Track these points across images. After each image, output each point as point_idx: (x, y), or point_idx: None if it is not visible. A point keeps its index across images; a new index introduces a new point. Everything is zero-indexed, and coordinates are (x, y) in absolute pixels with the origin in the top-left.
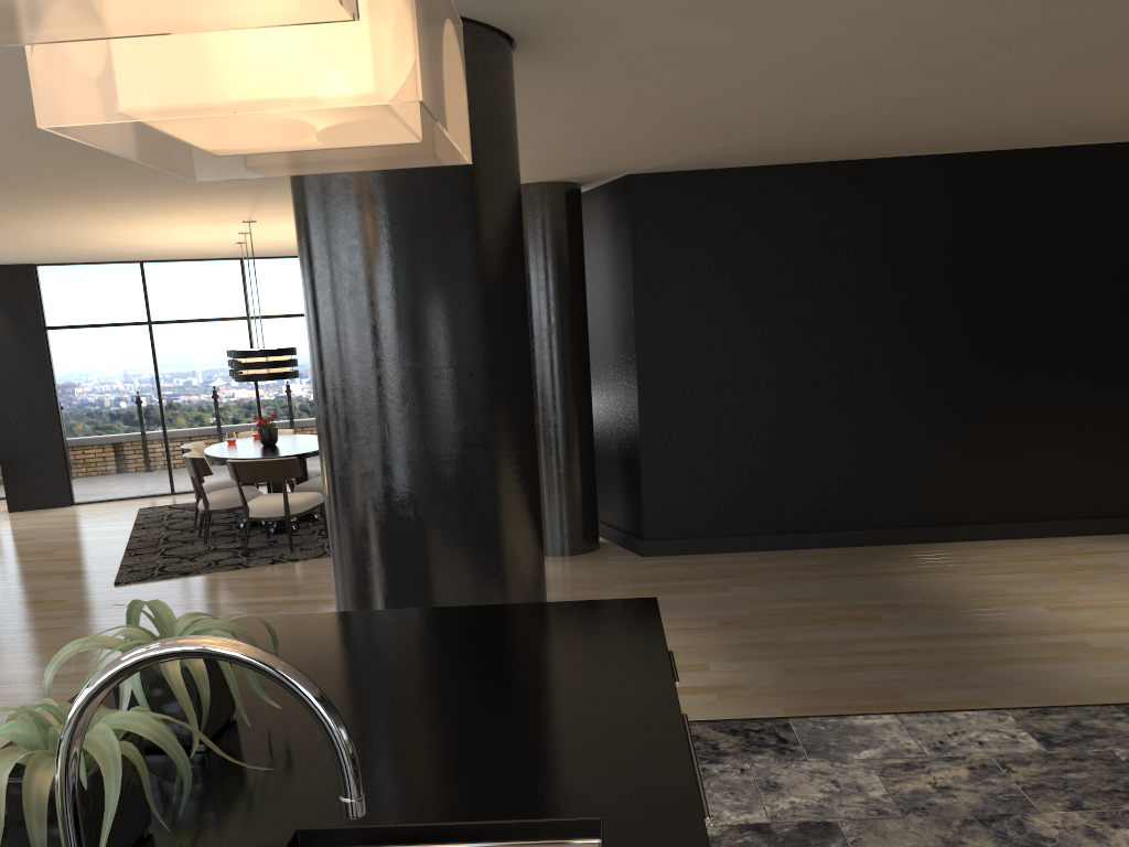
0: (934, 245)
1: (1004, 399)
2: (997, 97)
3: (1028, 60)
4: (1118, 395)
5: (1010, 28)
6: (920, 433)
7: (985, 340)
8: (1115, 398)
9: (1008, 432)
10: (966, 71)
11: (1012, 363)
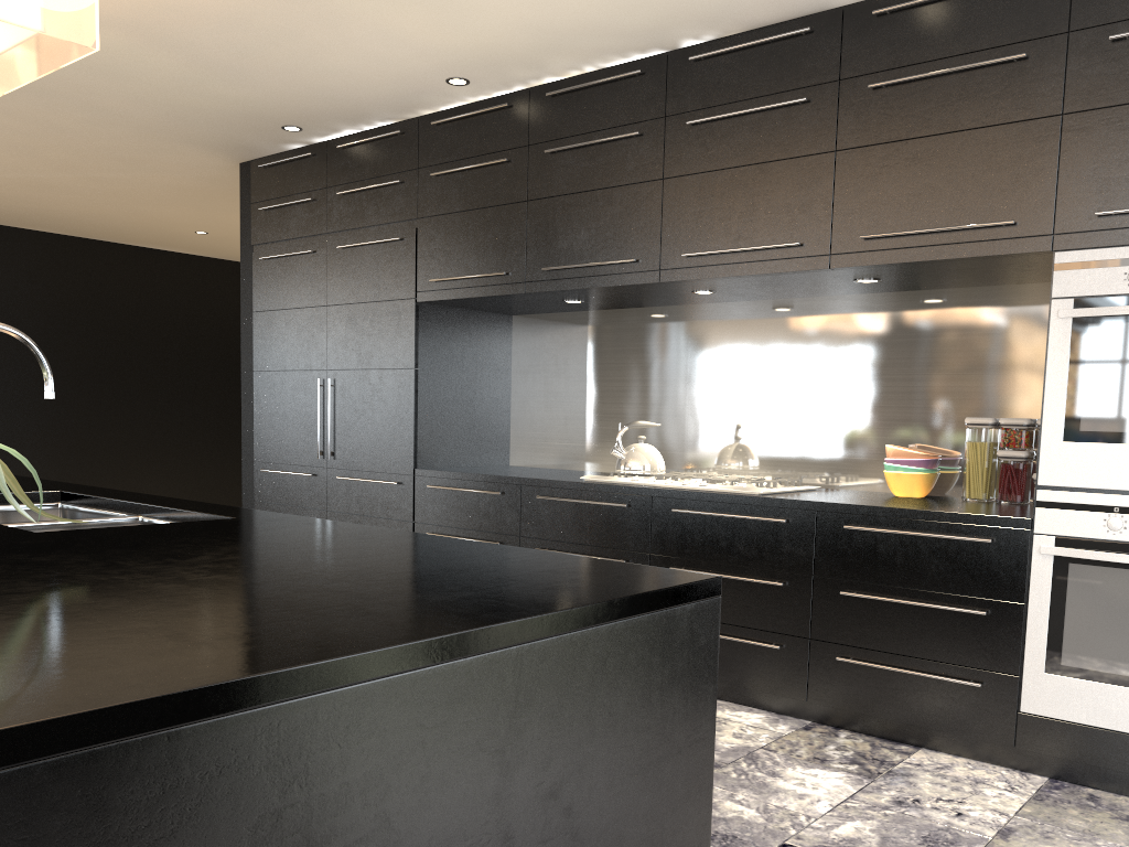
0: (45, 305)
1: (109, 436)
2: (109, 198)
3: (139, 178)
4: (192, 437)
5: (134, 155)
6: (40, 461)
7: (91, 387)
8: (190, 440)
9: (113, 463)
10: (95, 174)
11: (114, 407)
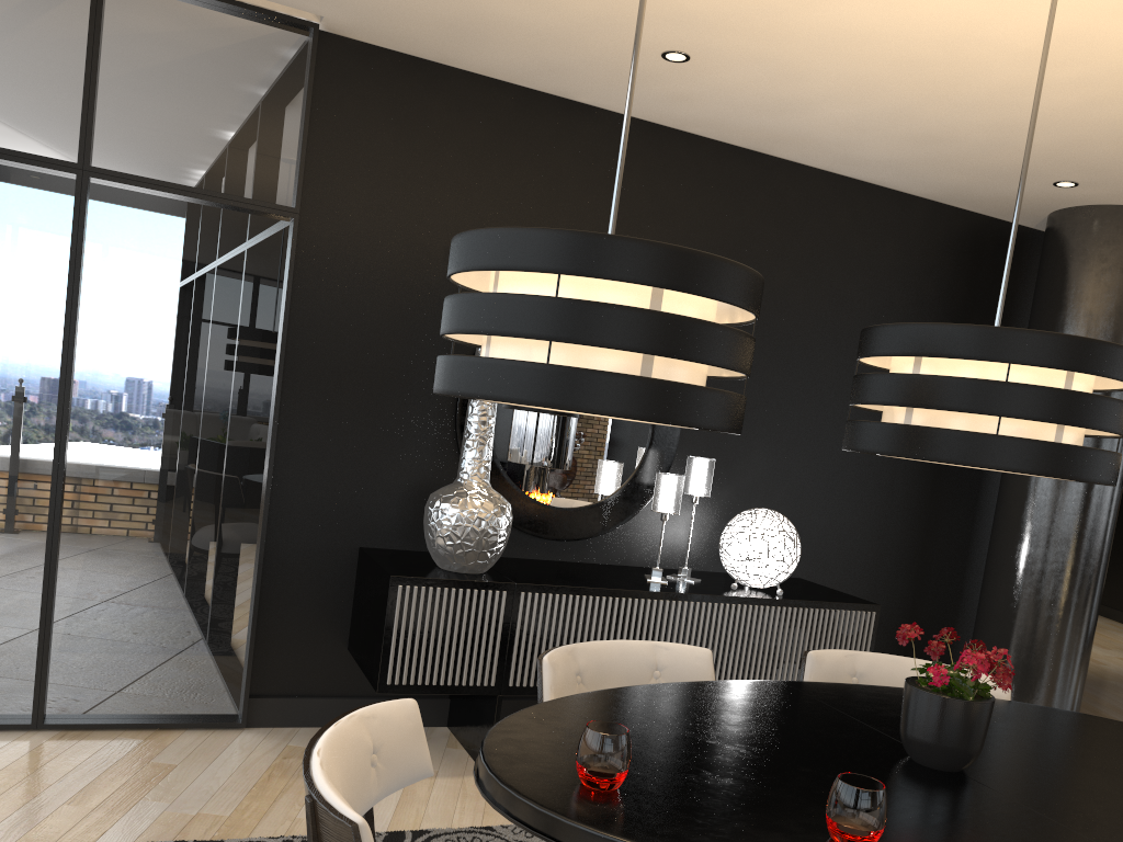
0: None
1: None
2: None
3: None
4: None
5: None
6: None
7: None
8: None
9: None
10: None
11: None
